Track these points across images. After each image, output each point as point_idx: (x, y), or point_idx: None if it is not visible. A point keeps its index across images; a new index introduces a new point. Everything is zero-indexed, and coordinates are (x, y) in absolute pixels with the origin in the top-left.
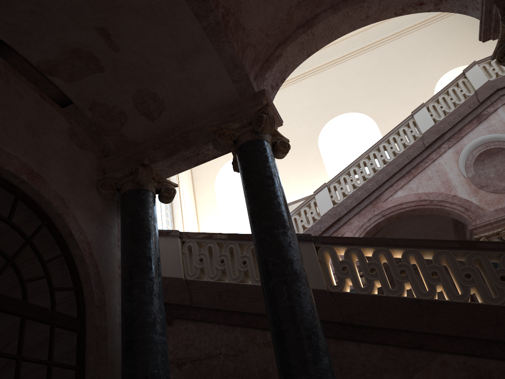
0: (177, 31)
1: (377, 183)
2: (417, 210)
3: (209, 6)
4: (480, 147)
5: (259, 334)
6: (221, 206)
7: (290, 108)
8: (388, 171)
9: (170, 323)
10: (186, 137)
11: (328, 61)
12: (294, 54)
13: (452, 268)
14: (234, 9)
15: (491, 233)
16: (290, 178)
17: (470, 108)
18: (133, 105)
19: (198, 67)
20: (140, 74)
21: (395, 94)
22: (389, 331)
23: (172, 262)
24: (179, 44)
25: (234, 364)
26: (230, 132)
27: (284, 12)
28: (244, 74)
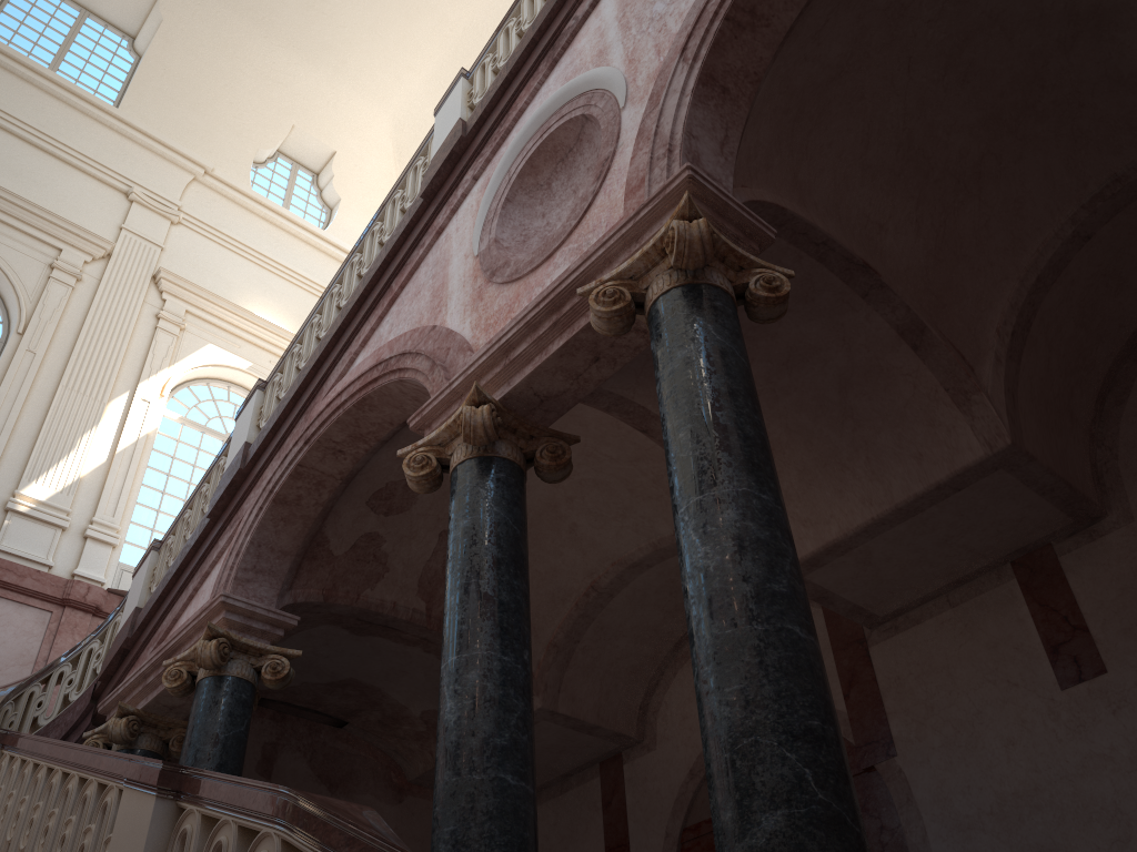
0: None
1: (322, 346)
2: (377, 402)
3: None
4: (530, 142)
5: None
6: None
7: None
8: (347, 304)
9: None
10: None
11: None
12: None
13: None
14: None
15: (443, 429)
16: None
17: (533, 30)
18: None
19: None
20: None
21: None
22: None
23: None
24: None
25: None
26: None
27: None
28: None
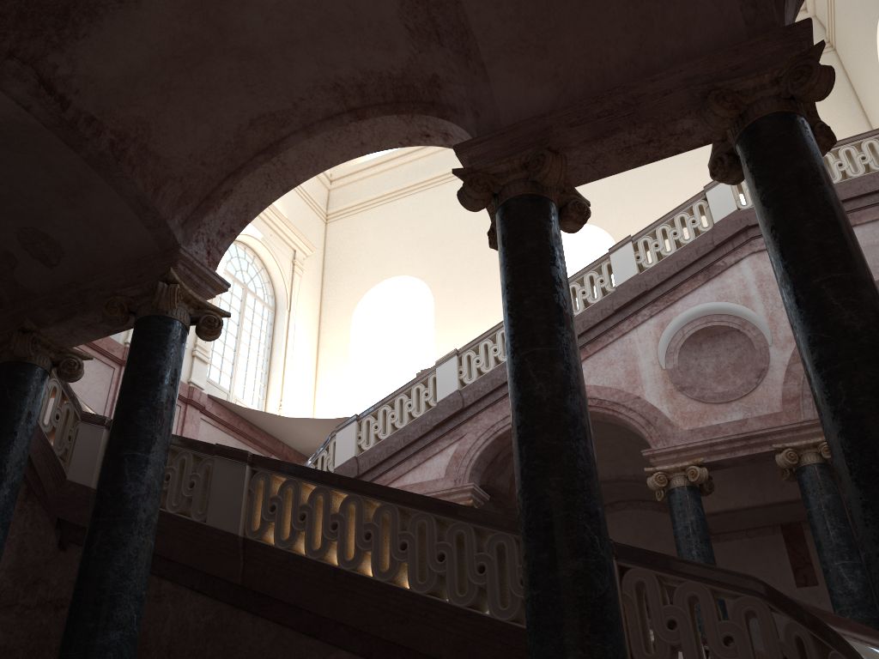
0: (50, 161)
1: None
2: None
3: (81, 134)
4: (697, 321)
5: (154, 583)
6: (358, 355)
7: None
8: None
9: (65, 548)
10: (83, 298)
11: None
12: (258, 188)
13: (391, 531)
14: (136, 132)
15: (673, 467)
16: (465, 324)
17: (697, 254)
18: (21, 246)
19: (95, 205)
20: (17, 208)
21: (658, 200)
22: (291, 606)
23: (87, 462)
24: (57, 176)
25: None
26: (127, 300)
27: (230, 133)
28: (160, 219)
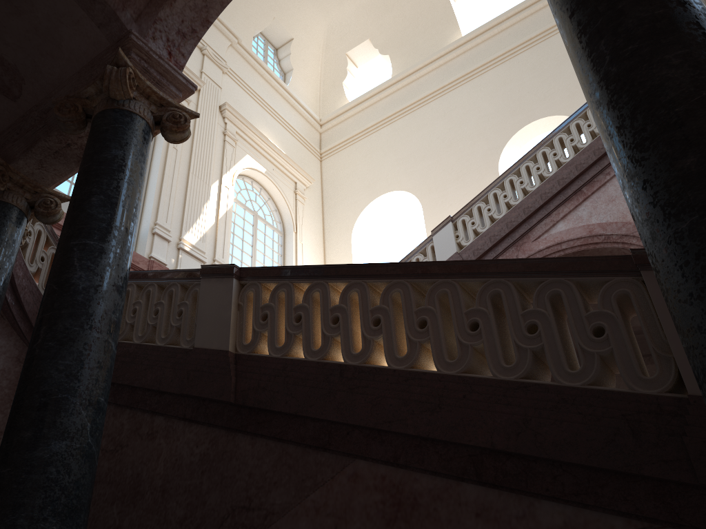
0: None
1: (525, 212)
2: (587, 253)
3: None
4: None
5: (146, 421)
6: None
7: (462, 118)
8: (545, 192)
9: None
10: (44, 120)
11: (522, 41)
12: None
13: (404, 310)
14: None
15: None
16: None
17: None
18: None
19: (40, 7)
20: None
21: None
22: (293, 418)
23: None
24: None
25: (109, 465)
26: (82, 102)
27: None
28: (109, 12)
